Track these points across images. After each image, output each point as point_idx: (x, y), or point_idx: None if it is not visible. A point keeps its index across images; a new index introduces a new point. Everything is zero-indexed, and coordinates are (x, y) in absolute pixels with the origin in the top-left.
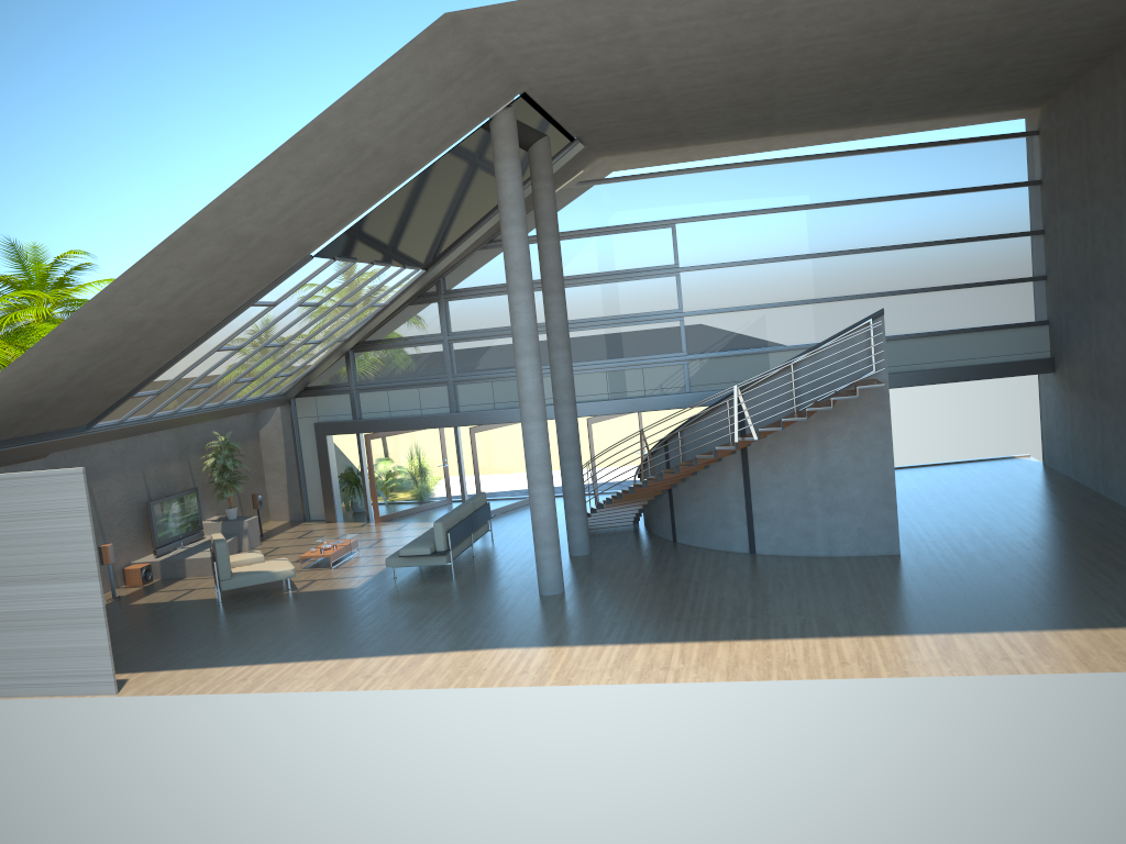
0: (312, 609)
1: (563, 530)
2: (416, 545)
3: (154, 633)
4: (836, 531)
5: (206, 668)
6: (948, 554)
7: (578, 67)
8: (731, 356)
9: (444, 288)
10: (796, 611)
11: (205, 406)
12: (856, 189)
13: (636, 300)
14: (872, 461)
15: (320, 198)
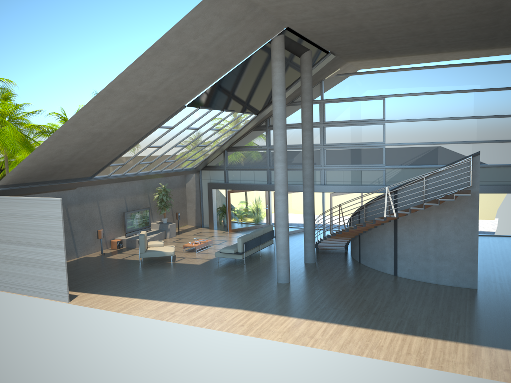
0: (174, 272)
1: None
2: (228, 248)
3: (104, 274)
4: (441, 271)
5: (111, 296)
6: (505, 293)
7: (311, 13)
8: (409, 168)
9: (269, 124)
10: (400, 315)
11: (152, 171)
12: (489, 83)
13: (361, 135)
14: (465, 235)
15: (179, 78)
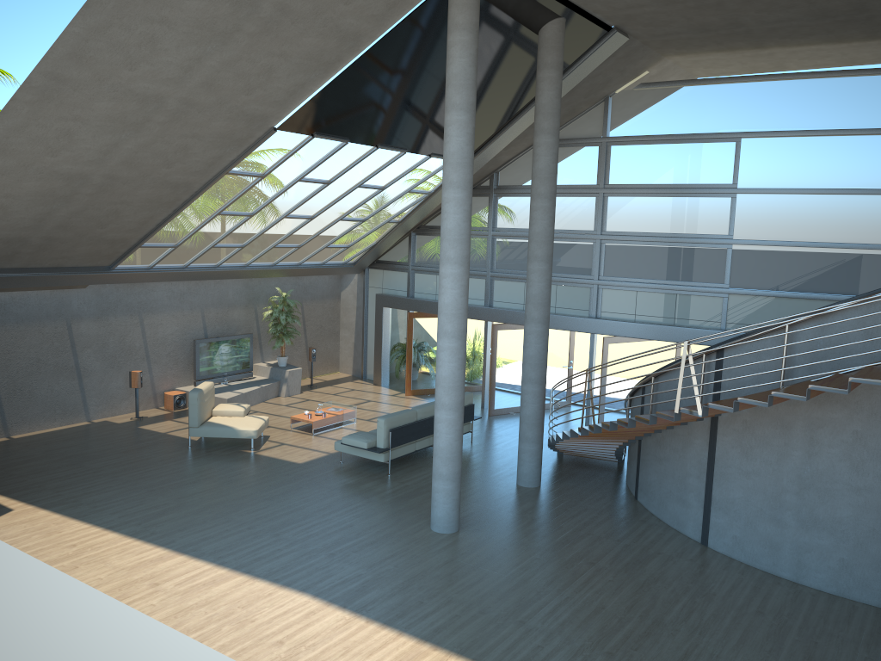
0: (236, 477)
1: (546, 448)
2: (358, 436)
3: (105, 464)
4: (809, 553)
5: (72, 519)
6: None
7: None
8: (781, 297)
9: (496, 183)
10: None
11: (254, 264)
12: None
13: (681, 219)
14: (878, 477)
15: (233, 60)
